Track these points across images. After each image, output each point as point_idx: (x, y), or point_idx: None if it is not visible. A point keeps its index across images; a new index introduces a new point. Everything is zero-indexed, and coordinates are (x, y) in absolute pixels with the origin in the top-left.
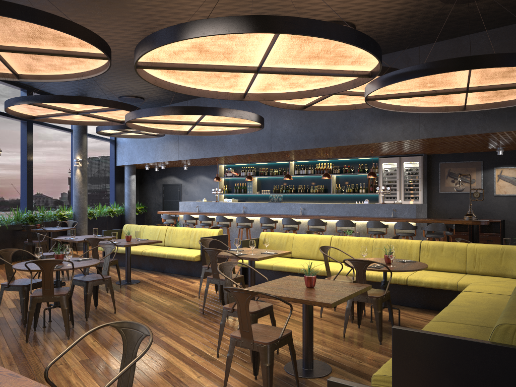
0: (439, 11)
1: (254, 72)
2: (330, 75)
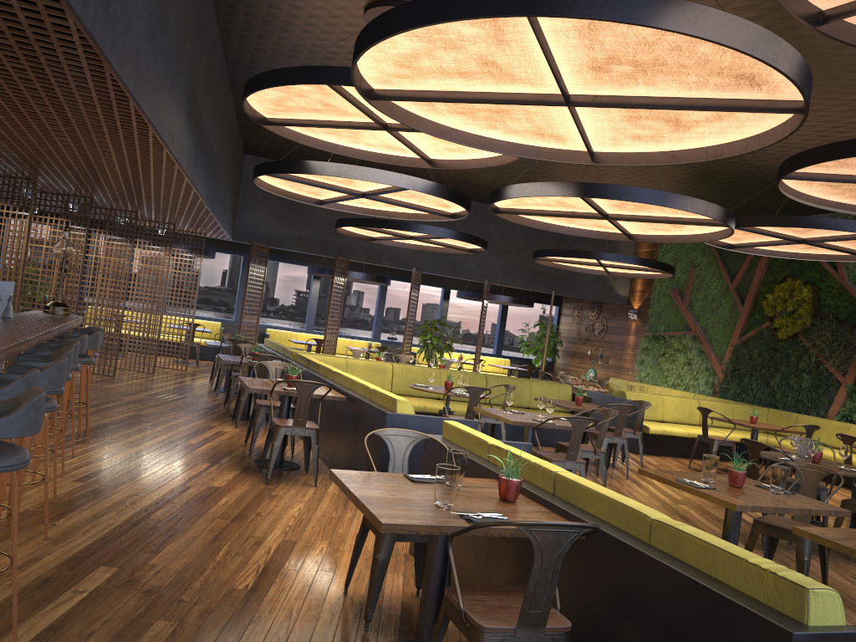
0: (338, 61)
1: (610, 220)
2: (536, 215)
